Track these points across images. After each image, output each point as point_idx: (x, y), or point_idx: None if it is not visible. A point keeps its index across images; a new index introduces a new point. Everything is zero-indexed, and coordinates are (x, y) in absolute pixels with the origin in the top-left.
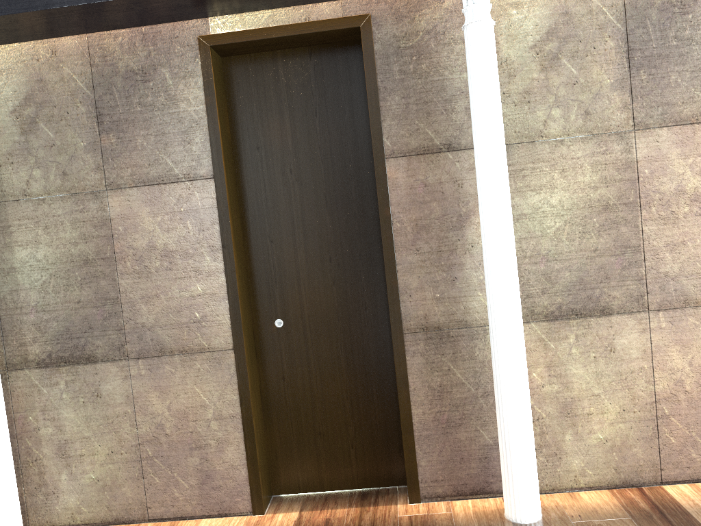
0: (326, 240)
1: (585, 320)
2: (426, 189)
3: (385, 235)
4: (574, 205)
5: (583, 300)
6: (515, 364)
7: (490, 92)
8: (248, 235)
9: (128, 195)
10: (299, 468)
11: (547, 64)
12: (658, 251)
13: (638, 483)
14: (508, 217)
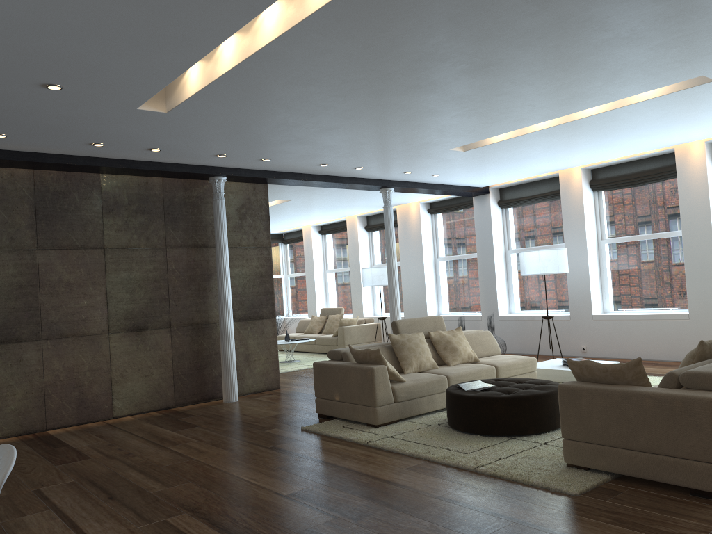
0: None
1: (6, 345)
2: None
3: None
4: (3, 284)
5: (6, 334)
6: None
7: None
8: None
9: None
10: None
11: None
12: (48, 309)
13: (33, 431)
14: None
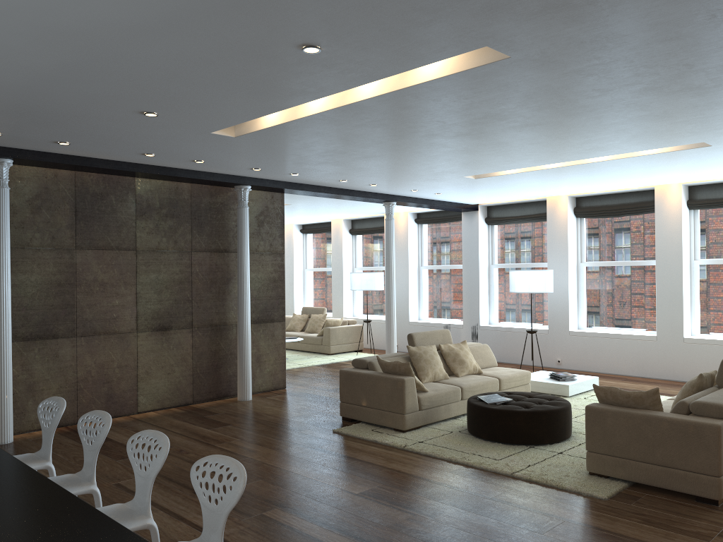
0: None
1: (44, 341)
2: None
3: None
4: (43, 282)
5: (44, 330)
6: (6, 360)
7: (5, 222)
8: None
9: None
10: None
11: (35, 210)
12: (83, 307)
13: (65, 424)
14: (9, 285)
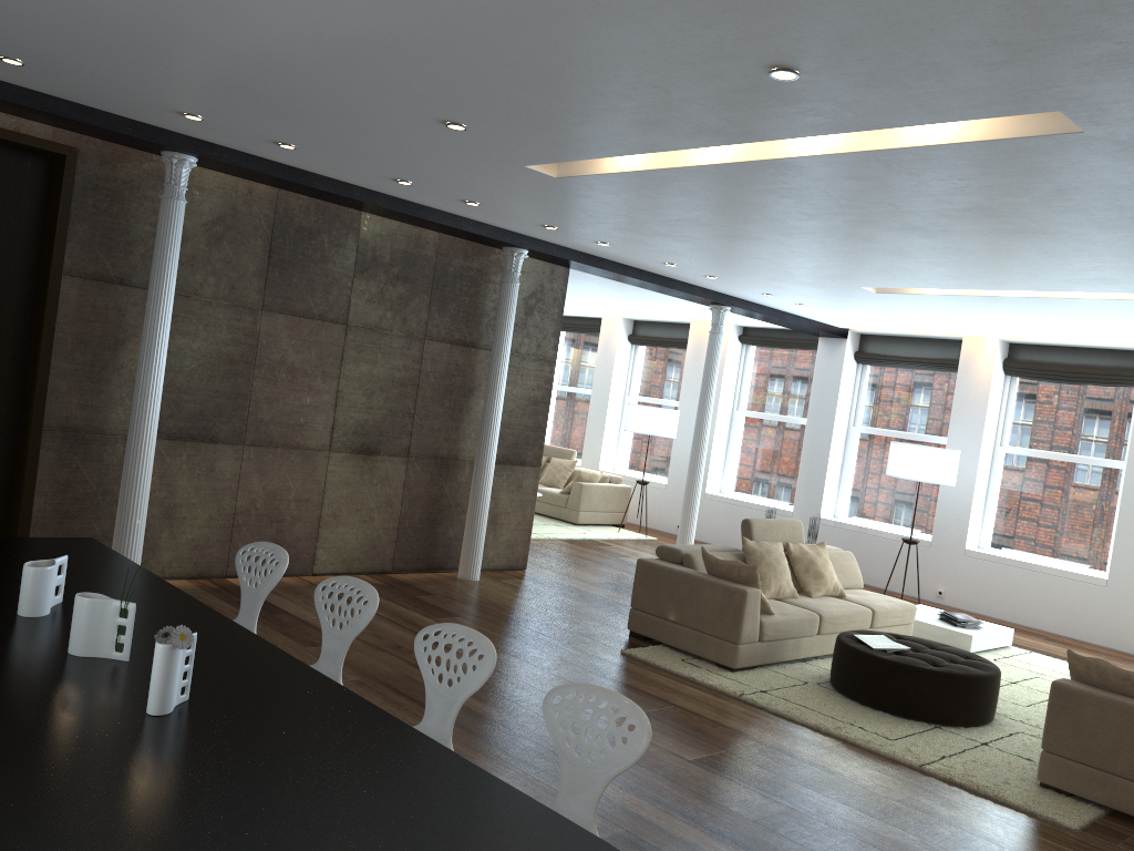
0: None
1: (198, 444)
2: (93, 310)
3: (47, 340)
4: (209, 354)
5: (200, 428)
6: (146, 465)
7: (174, 254)
8: None
9: None
10: None
11: (213, 241)
12: (259, 402)
13: (209, 575)
14: (166, 352)
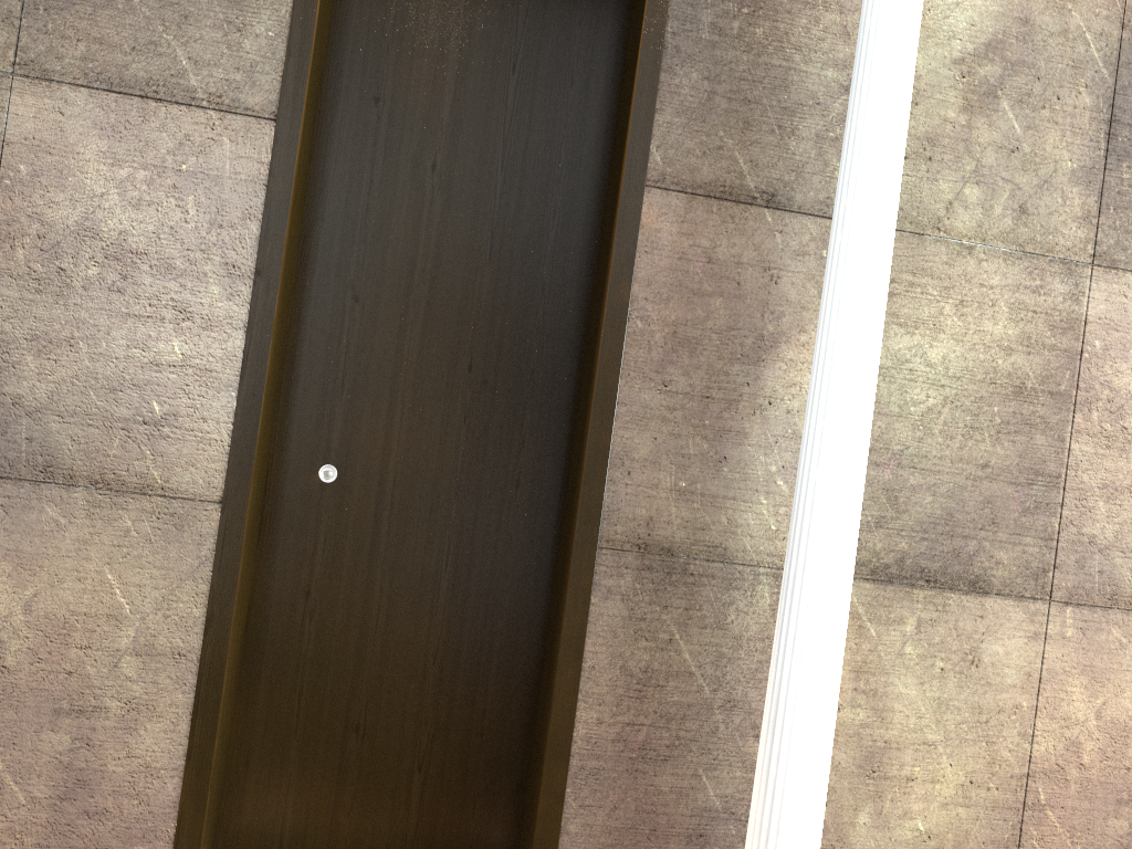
0: (473, 325)
1: (940, 595)
2: (709, 268)
3: (609, 338)
4: (967, 373)
5: (945, 555)
6: (827, 650)
7: (898, 102)
8: (308, 273)
9: (63, 101)
10: (292, 796)
11: (976, 100)
12: (1087, 494)
13: None
14: (877, 354)
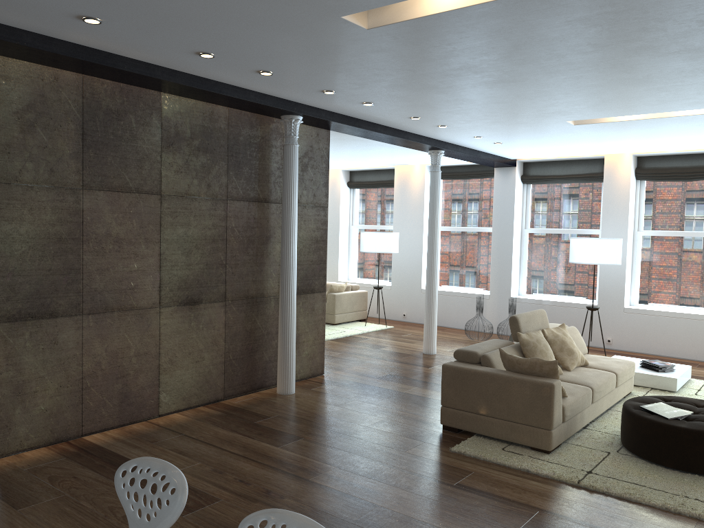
0: None
1: (38, 321)
2: None
3: None
4: (37, 236)
5: (38, 306)
6: None
7: None
8: None
9: None
10: None
11: (26, 128)
12: (92, 273)
13: (66, 438)
14: None
